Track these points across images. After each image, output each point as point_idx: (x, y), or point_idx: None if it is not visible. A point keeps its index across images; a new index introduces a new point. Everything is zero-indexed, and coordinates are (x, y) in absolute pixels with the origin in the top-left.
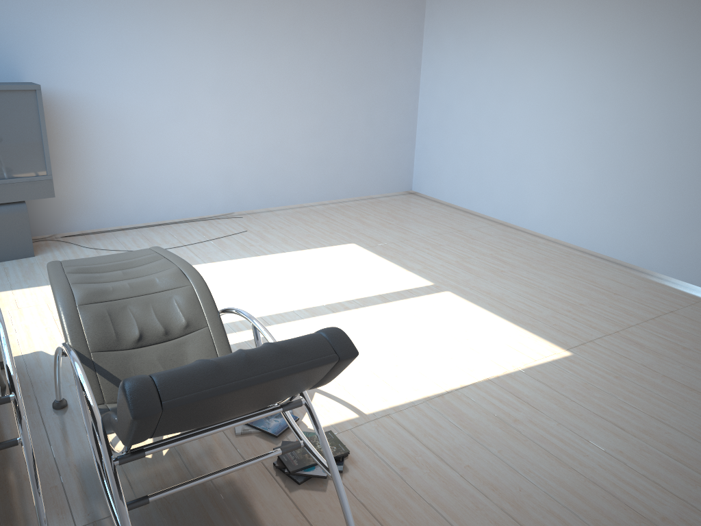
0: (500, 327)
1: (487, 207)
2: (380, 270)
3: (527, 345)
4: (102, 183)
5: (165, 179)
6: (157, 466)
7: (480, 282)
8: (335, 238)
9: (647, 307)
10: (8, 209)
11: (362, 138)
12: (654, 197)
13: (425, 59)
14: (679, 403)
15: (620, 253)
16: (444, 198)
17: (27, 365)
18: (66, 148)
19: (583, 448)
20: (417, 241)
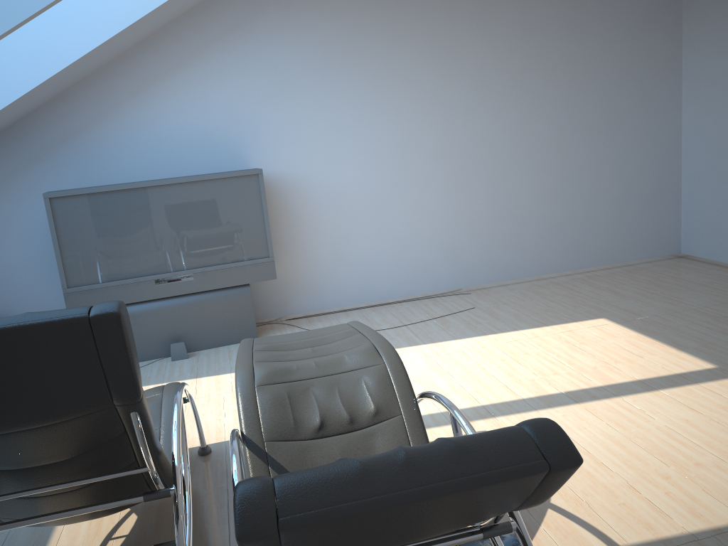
0: None
1: None
2: (639, 349)
3: None
4: (323, 264)
5: (386, 255)
6: None
7: None
8: (579, 312)
9: None
10: (234, 293)
11: (610, 195)
12: None
13: (686, 95)
14: None
15: None
16: (727, 260)
17: (227, 452)
18: (288, 230)
19: None
20: (691, 313)
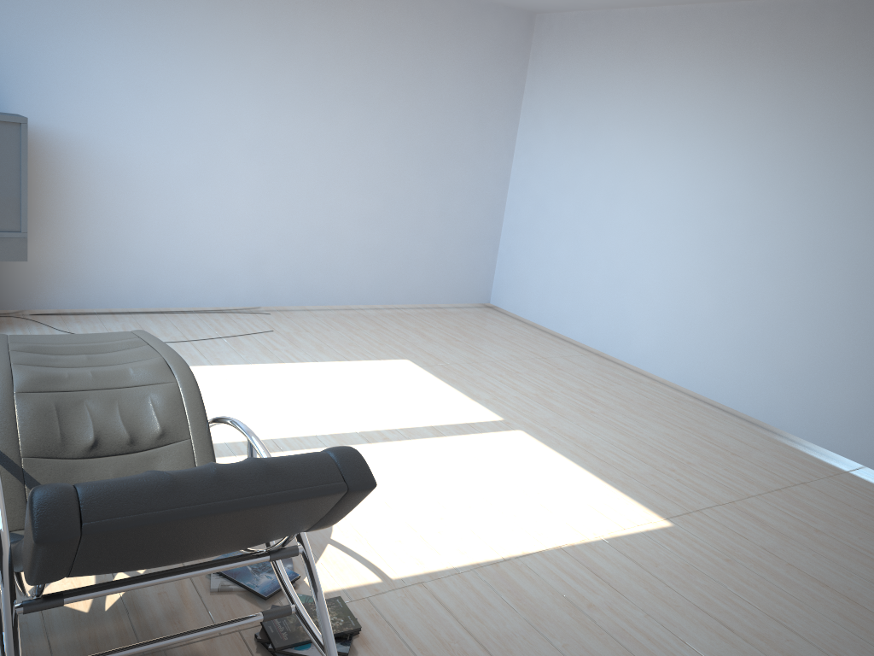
0: (582, 481)
1: (581, 332)
2: (436, 395)
3: (615, 508)
4: (93, 252)
5: (176, 254)
6: (93, 625)
7: (562, 423)
8: (384, 351)
9: (773, 475)
10: None
11: (433, 232)
12: (788, 336)
13: (520, 144)
14: (807, 601)
15: (743, 404)
16: (529, 317)
17: None
18: (51, 202)
19: (677, 651)
20: (489, 365)
